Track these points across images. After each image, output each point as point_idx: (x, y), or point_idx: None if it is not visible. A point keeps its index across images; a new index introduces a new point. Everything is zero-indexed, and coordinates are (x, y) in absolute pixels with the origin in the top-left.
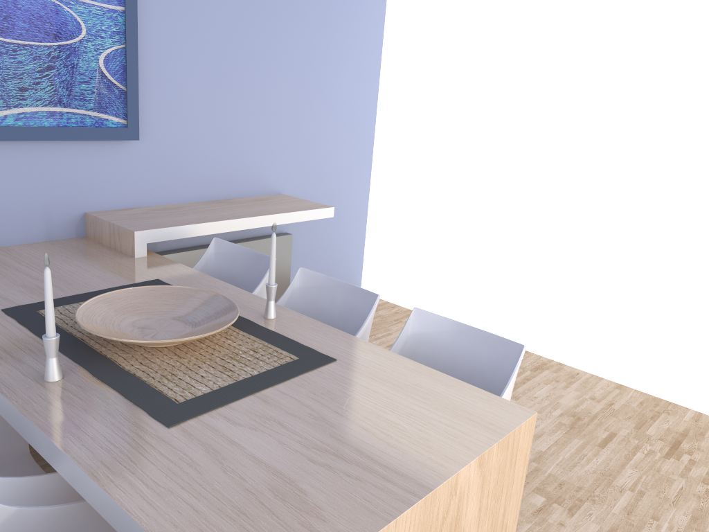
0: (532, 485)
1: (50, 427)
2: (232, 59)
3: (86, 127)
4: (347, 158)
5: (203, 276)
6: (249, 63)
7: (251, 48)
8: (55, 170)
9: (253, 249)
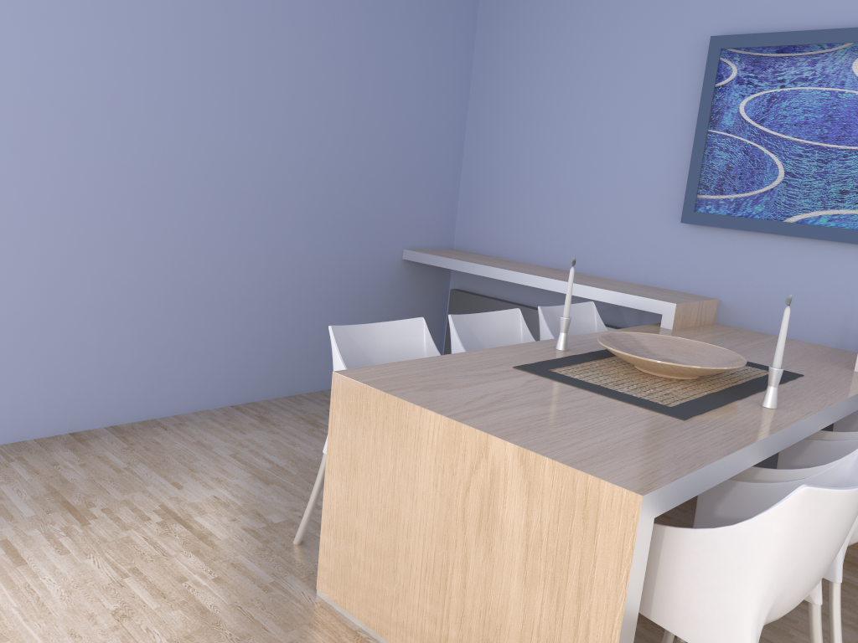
0: None
1: (500, 348)
2: None
3: None
4: None
5: (848, 390)
6: None
7: None
8: None
9: None
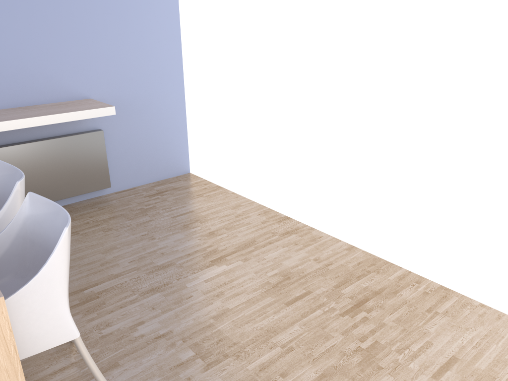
0: (193, 340)
1: None
2: None
3: None
4: (154, 65)
5: None
6: None
7: None
8: None
9: (64, 144)
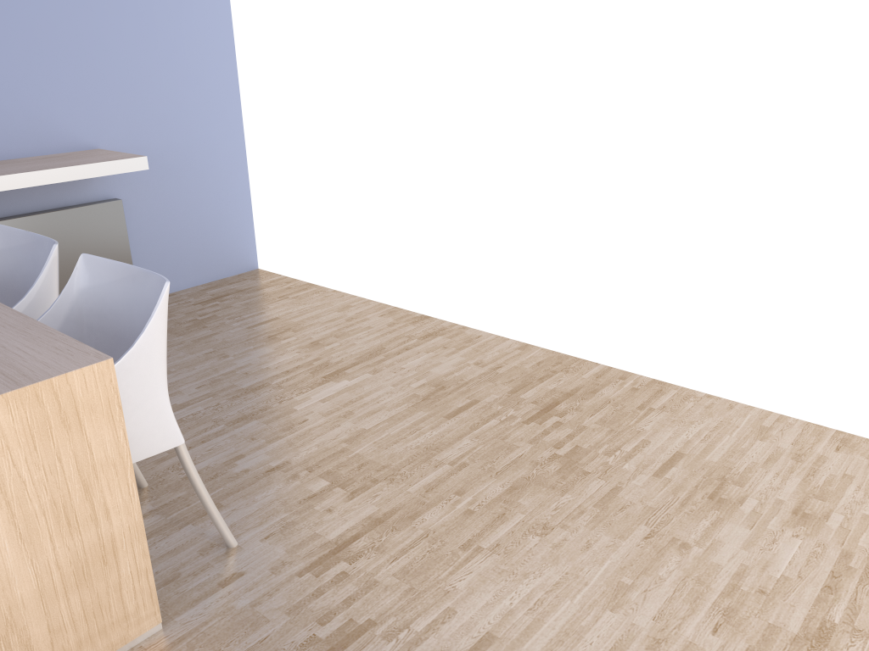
0: (324, 469)
1: None
2: None
3: None
4: (197, 96)
5: None
6: None
7: None
8: None
9: (61, 222)
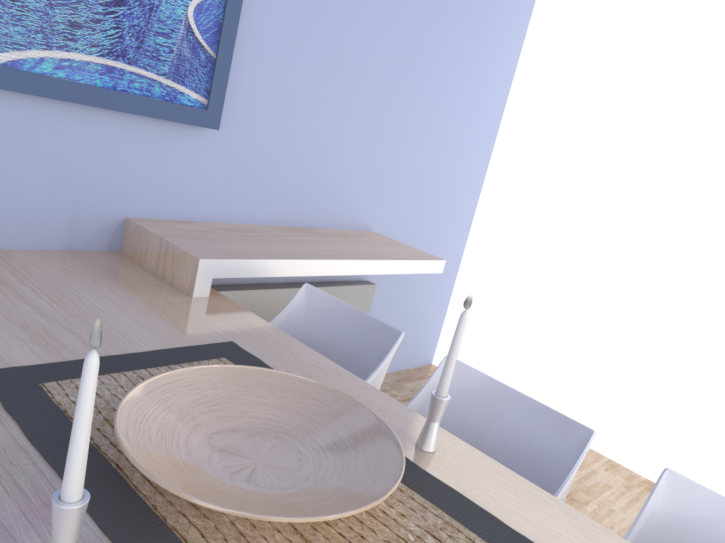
0: None
1: None
2: (351, 47)
3: (152, 98)
4: (451, 198)
5: (297, 345)
6: (369, 56)
7: (376, 37)
8: (97, 152)
9: None
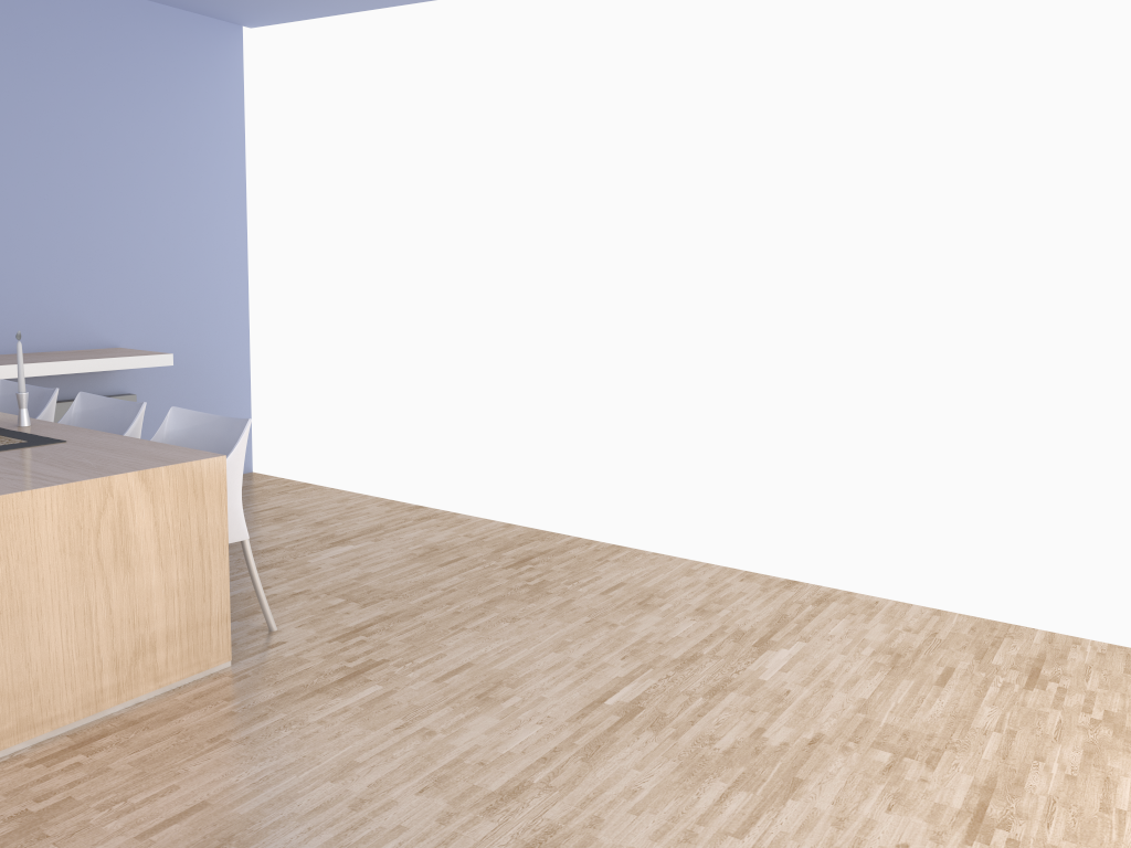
0: (339, 593)
1: None
2: (35, 194)
3: None
4: (210, 306)
5: None
6: (58, 198)
7: (59, 181)
8: None
9: None
